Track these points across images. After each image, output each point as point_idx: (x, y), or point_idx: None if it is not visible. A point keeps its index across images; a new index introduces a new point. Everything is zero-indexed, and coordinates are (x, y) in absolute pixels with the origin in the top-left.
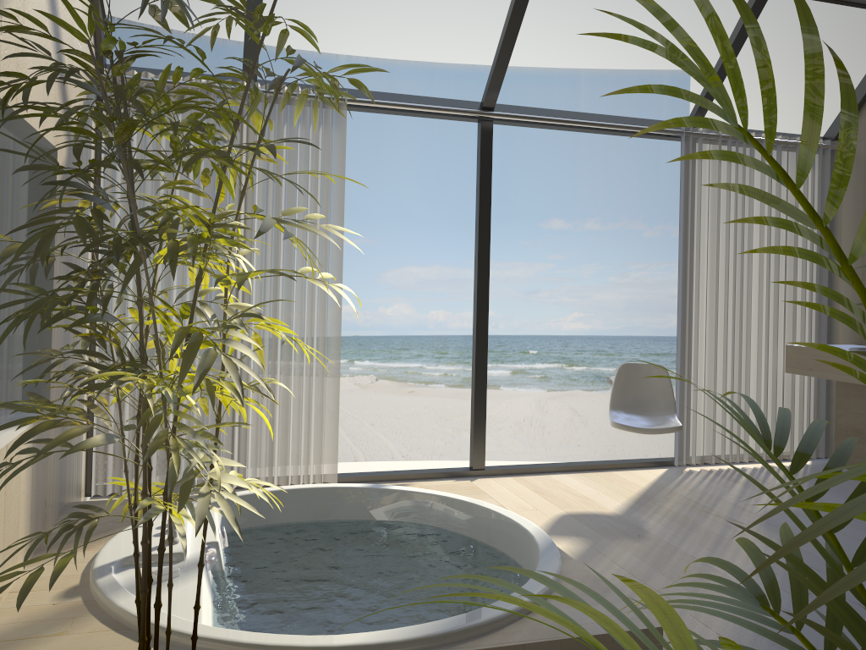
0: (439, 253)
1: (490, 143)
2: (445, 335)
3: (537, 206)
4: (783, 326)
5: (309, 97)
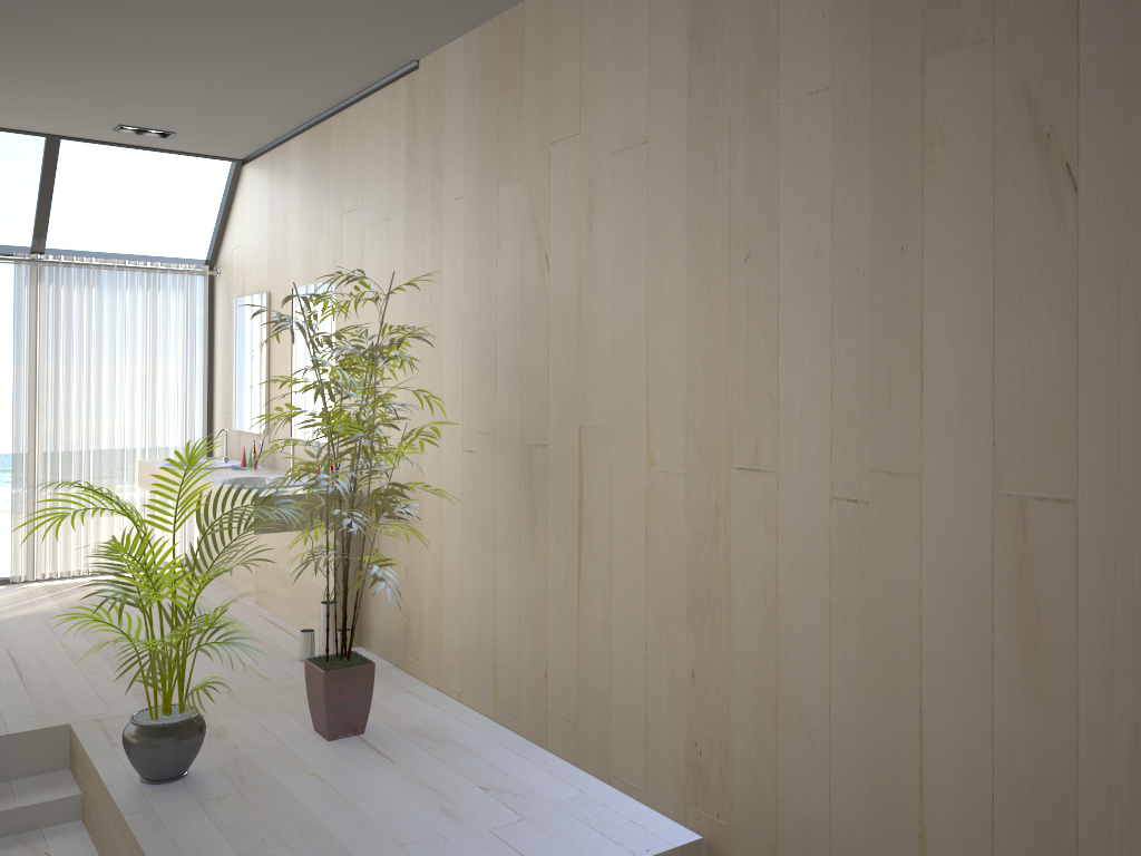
0: None
1: None
2: None
3: None
4: (143, 442)
5: None
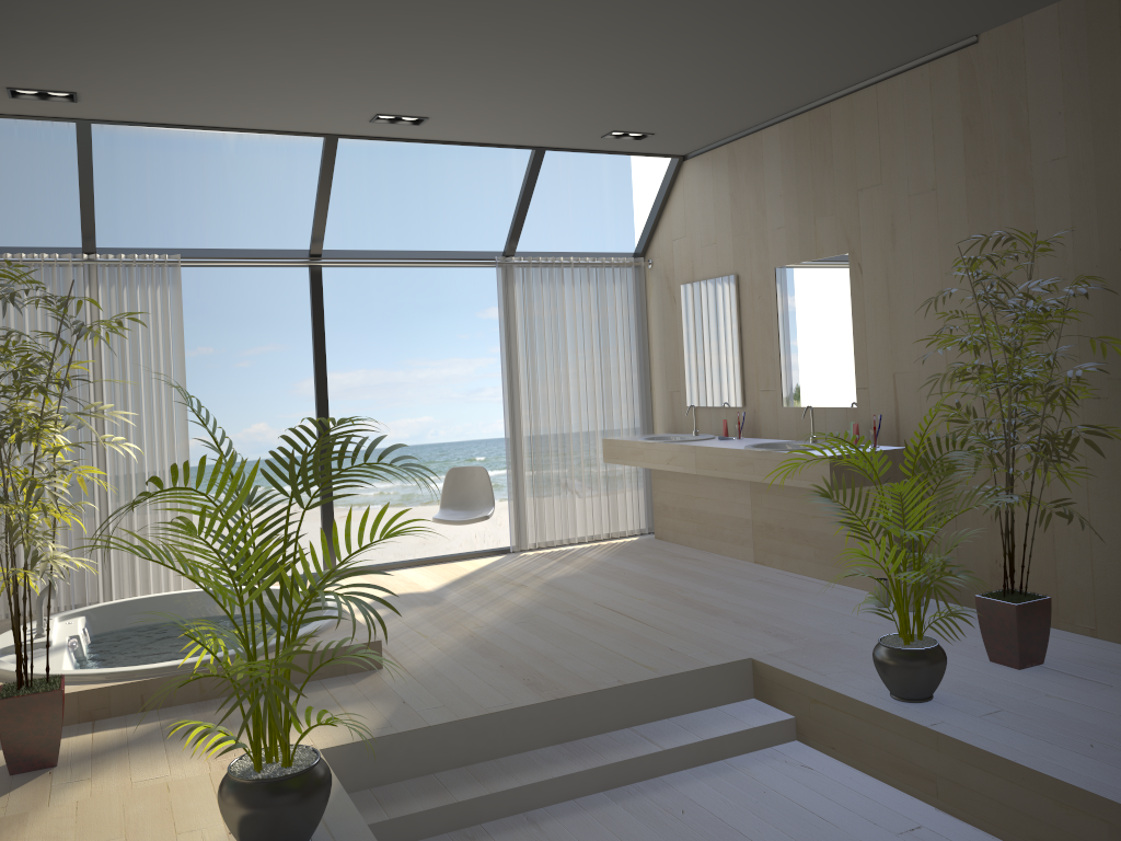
0: (364, 355)
1: (320, 285)
2: (378, 448)
3: (473, 294)
4: (602, 422)
5: (146, 262)
